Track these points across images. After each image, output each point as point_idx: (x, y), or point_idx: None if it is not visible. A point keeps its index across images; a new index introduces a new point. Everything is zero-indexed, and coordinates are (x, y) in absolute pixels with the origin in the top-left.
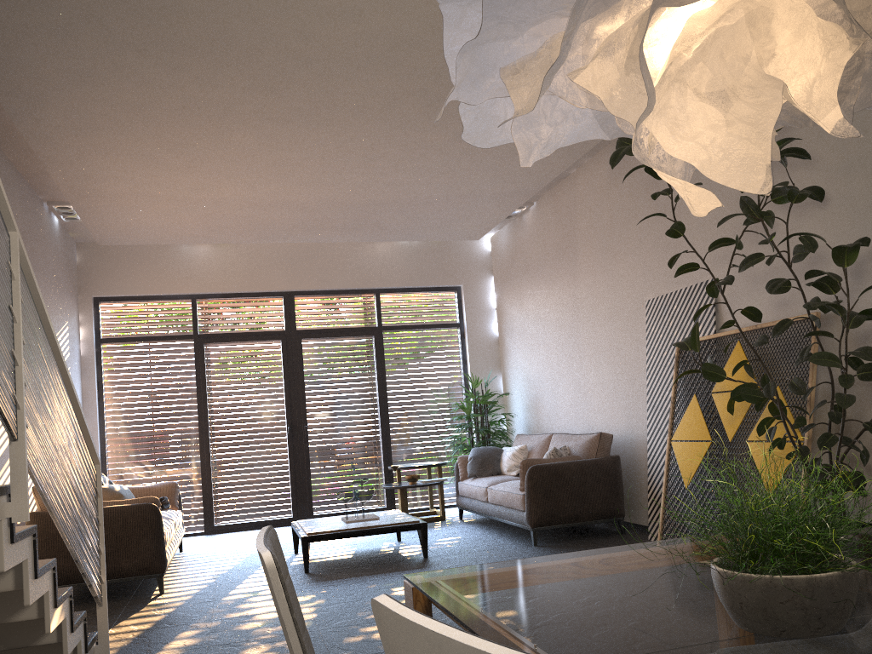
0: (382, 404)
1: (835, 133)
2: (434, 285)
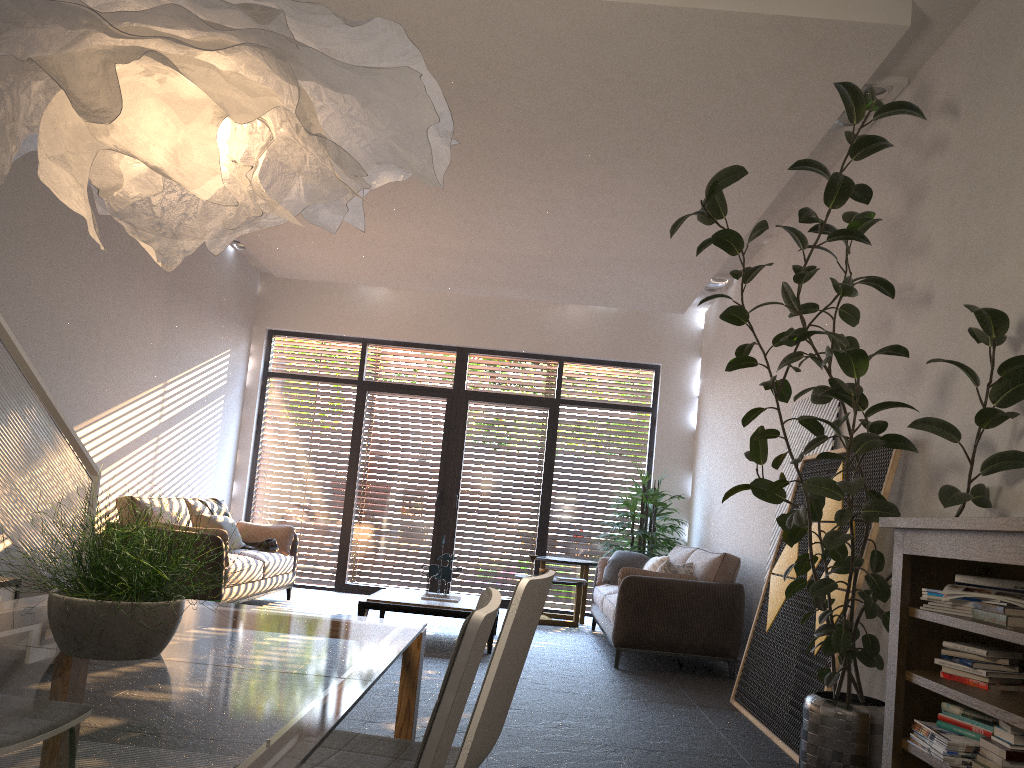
0: (546, 485)
1: (214, 200)
2: (627, 360)
